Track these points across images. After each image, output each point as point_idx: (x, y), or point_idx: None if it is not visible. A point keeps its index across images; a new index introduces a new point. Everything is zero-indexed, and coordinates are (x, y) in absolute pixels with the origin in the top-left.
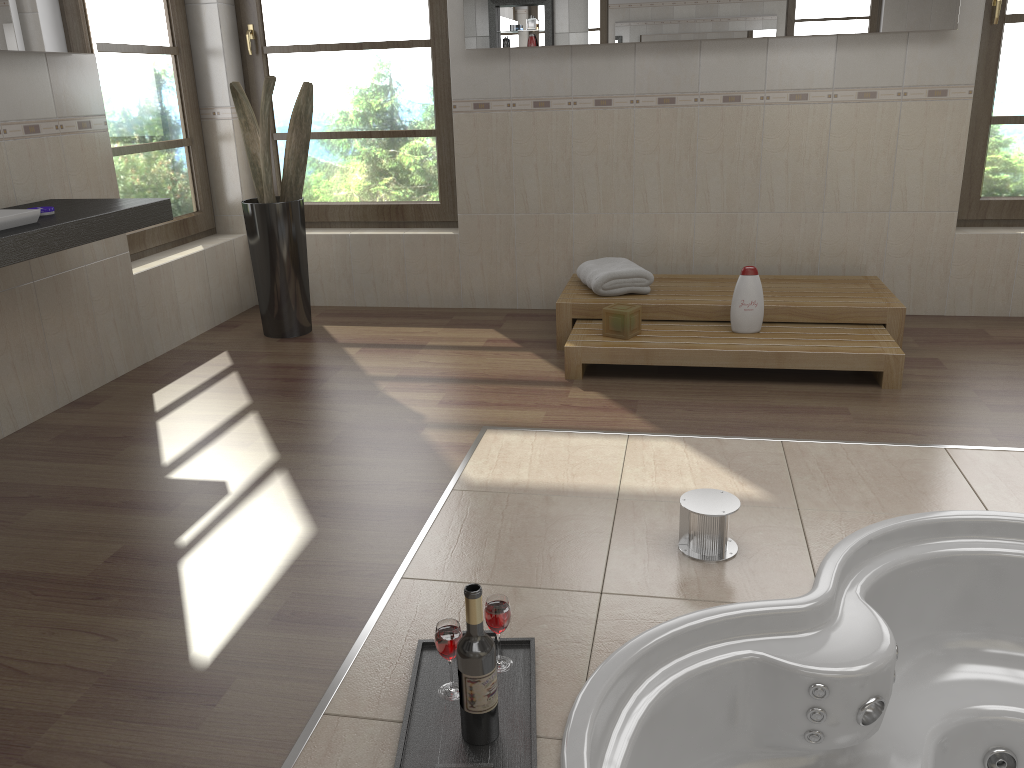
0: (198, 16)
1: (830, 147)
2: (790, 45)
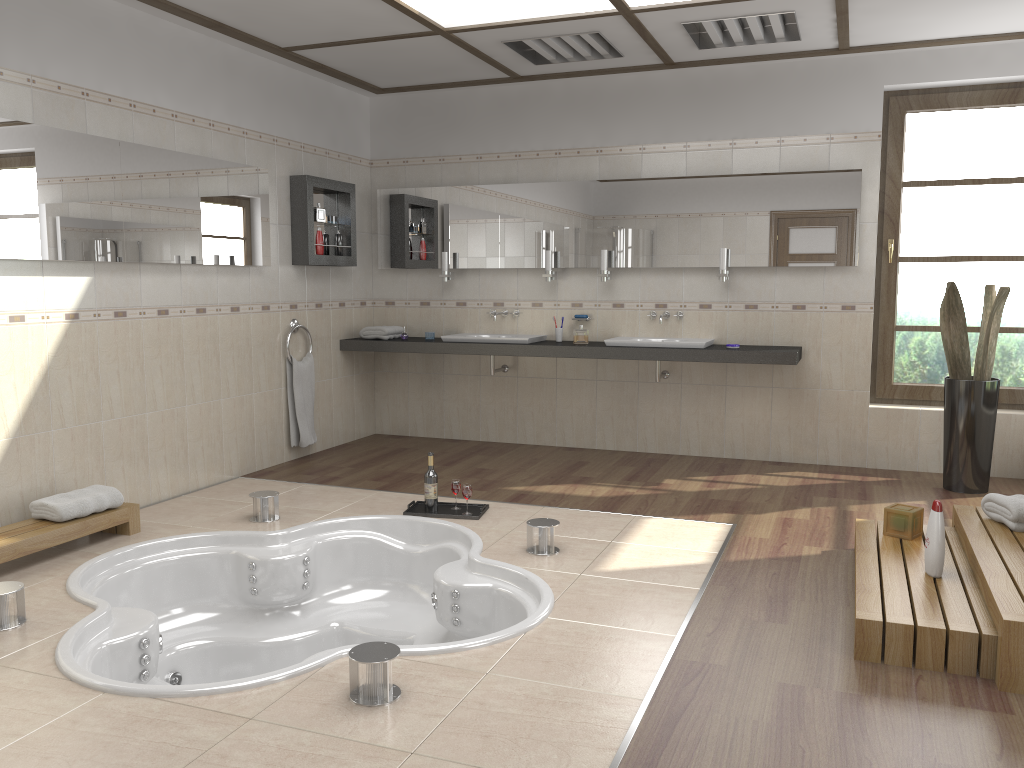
0: None
1: None
2: None
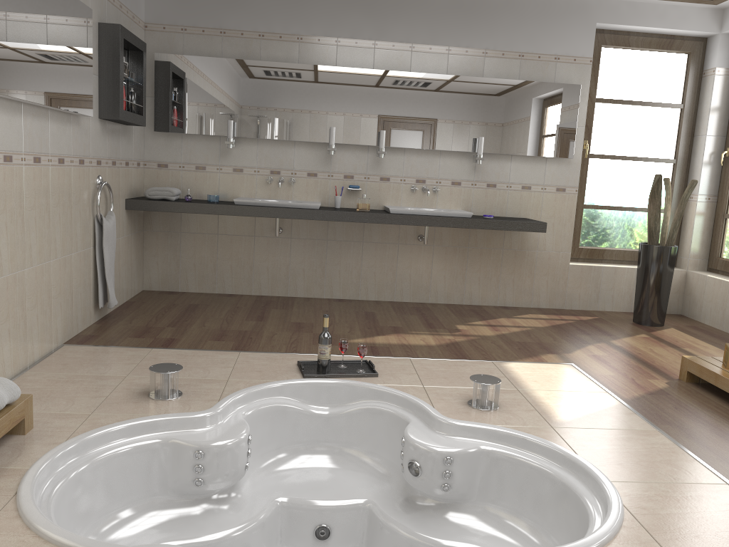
0: (696, 142)
1: None
2: None
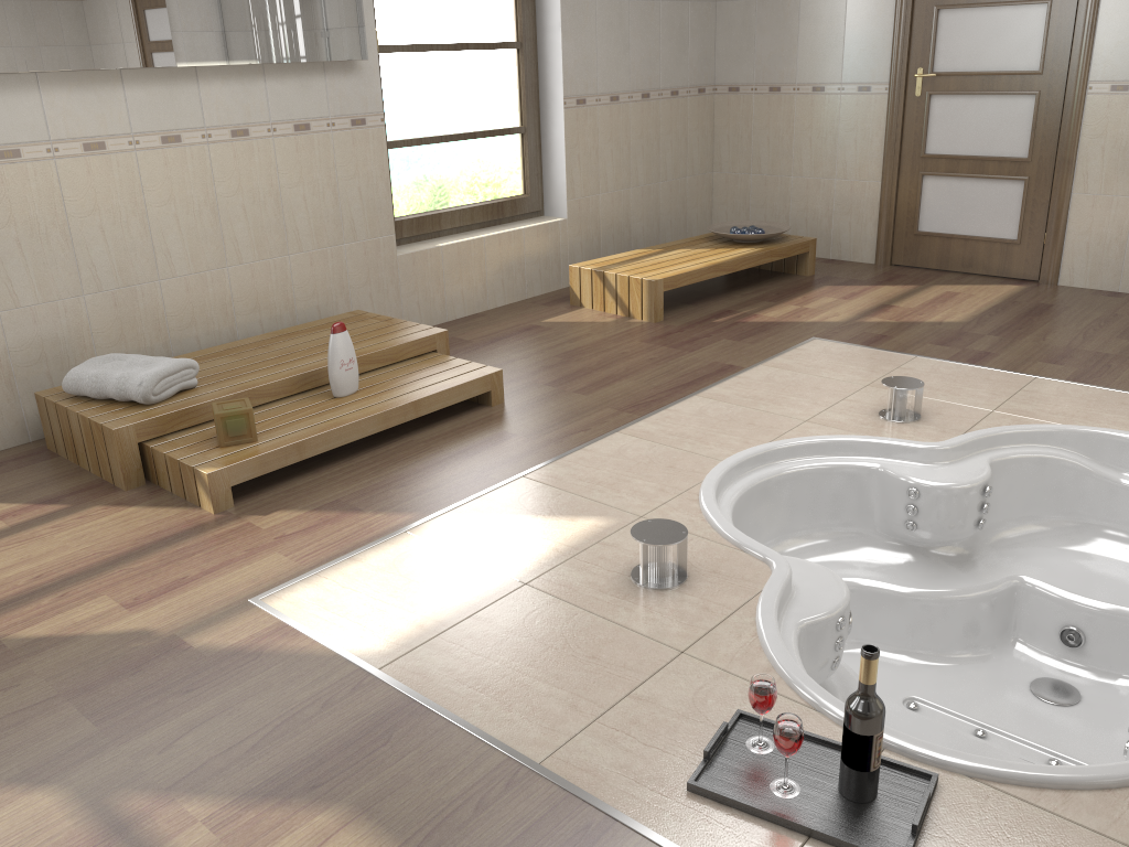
0: None
1: (281, 185)
2: (220, 75)
